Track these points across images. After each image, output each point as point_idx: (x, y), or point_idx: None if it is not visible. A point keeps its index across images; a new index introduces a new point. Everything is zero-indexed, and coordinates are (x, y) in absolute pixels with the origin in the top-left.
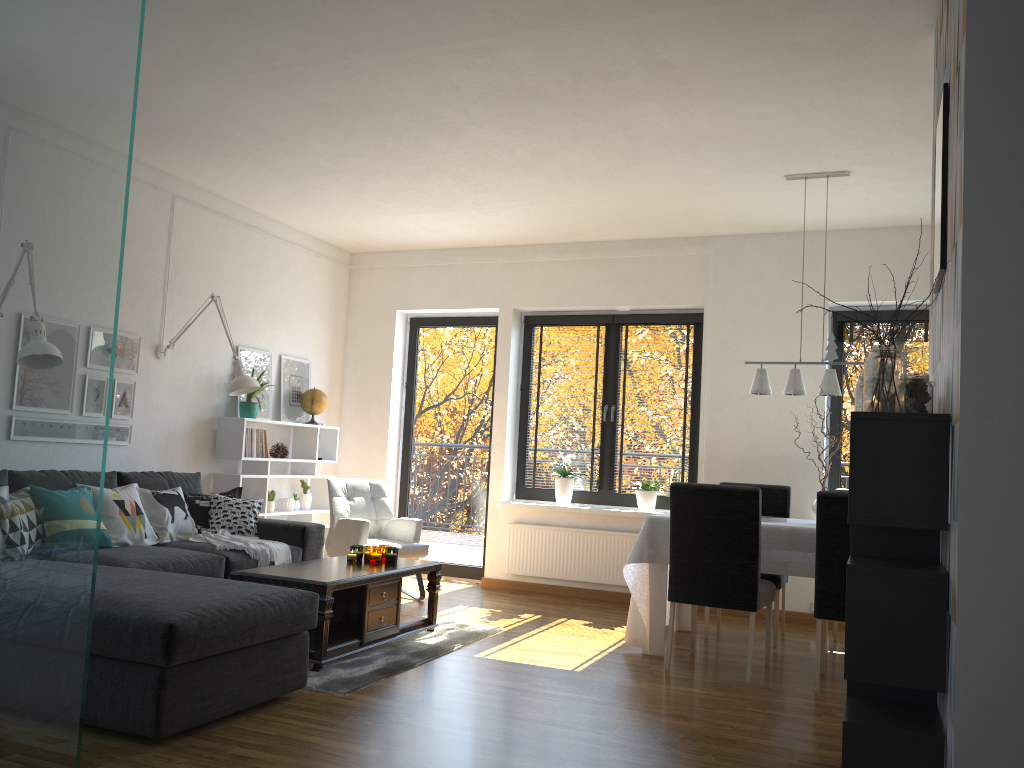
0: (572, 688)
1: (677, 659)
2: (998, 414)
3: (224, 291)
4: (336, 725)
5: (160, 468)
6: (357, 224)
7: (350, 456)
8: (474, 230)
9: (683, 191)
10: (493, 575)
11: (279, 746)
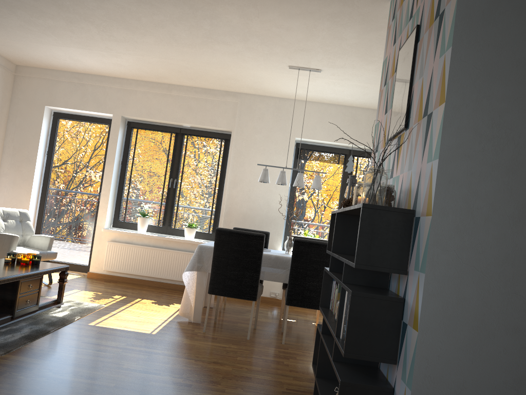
0: (153, 346)
1: (208, 325)
2: (452, 214)
3: None
4: None
5: None
6: (24, 46)
7: (5, 193)
8: (103, 64)
9: (233, 64)
10: (95, 271)
11: None
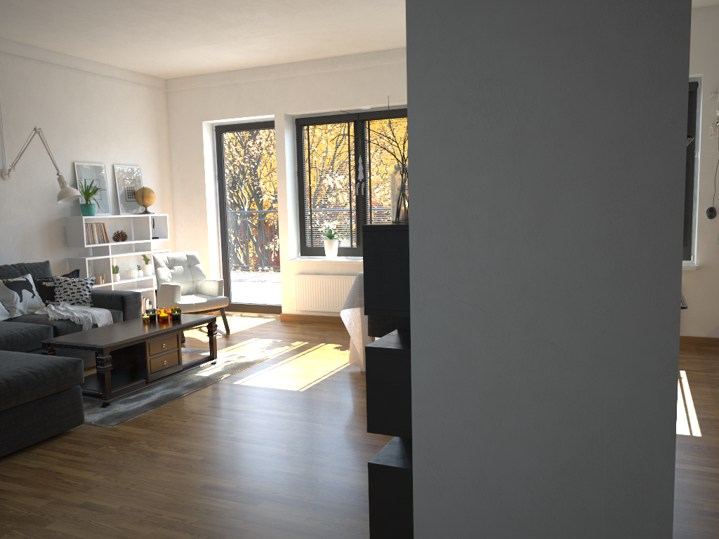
0: (287, 407)
1: None
2: (437, 232)
3: (55, 122)
4: (88, 455)
5: (21, 259)
6: (154, 58)
7: (183, 233)
8: (243, 55)
9: (382, 13)
10: (288, 311)
11: (32, 478)
